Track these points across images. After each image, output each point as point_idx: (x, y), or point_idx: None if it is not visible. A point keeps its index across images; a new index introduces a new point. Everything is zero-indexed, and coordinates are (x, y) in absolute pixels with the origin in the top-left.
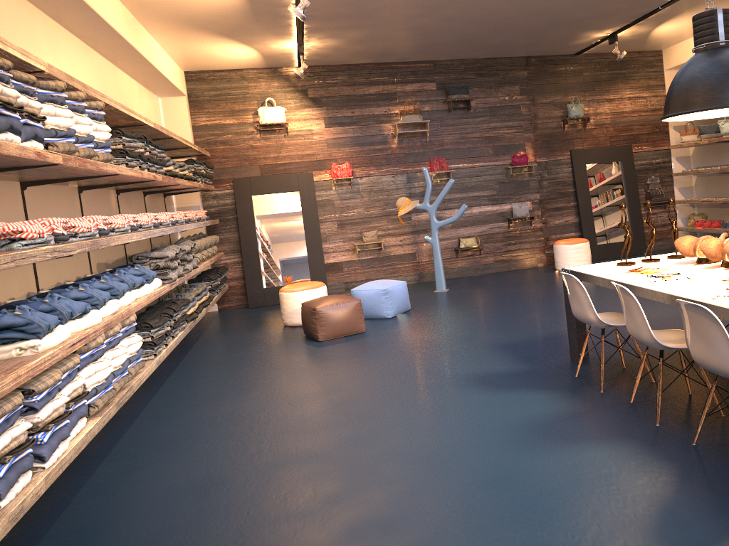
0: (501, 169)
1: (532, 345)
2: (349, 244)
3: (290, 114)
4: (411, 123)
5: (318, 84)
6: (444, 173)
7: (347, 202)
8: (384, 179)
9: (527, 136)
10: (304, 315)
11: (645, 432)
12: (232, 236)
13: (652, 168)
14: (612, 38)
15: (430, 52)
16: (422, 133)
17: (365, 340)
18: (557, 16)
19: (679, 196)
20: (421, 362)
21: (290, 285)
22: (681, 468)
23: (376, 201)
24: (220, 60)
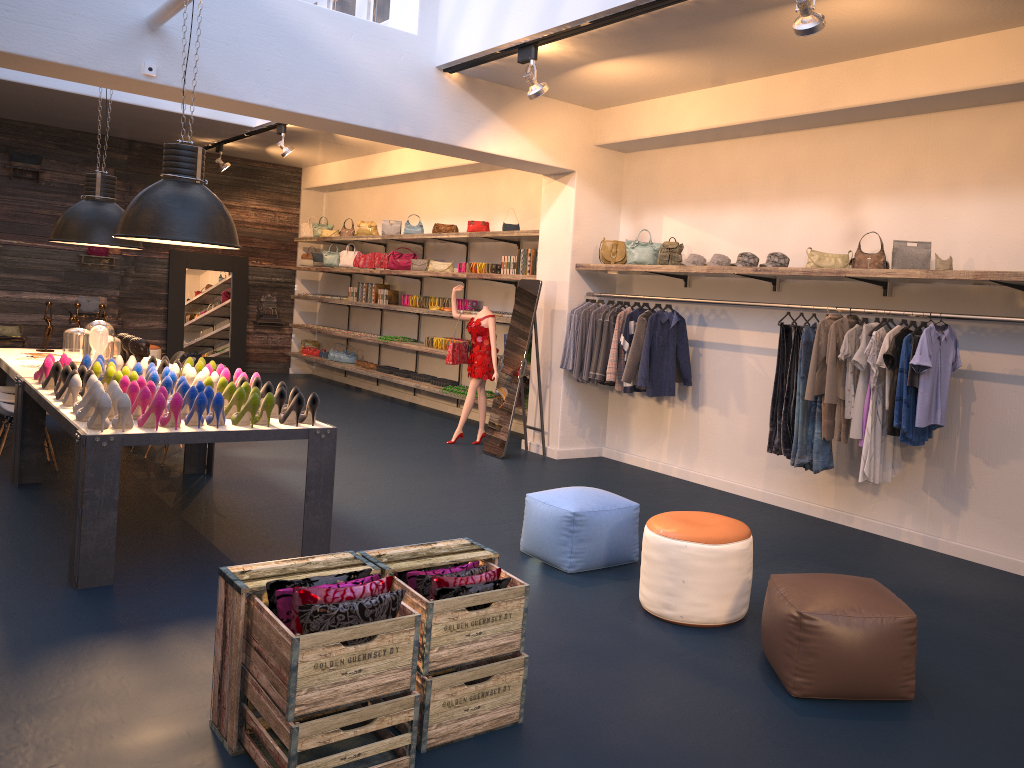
0: (73, 255)
1: None
2: None
3: None
4: None
5: None
6: None
7: None
8: None
9: None
10: None
11: None
12: None
13: (271, 286)
14: (218, 147)
15: None
16: None
17: None
18: (131, 116)
19: (299, 320)
20: None
21: None
22: None
23: None
24: None
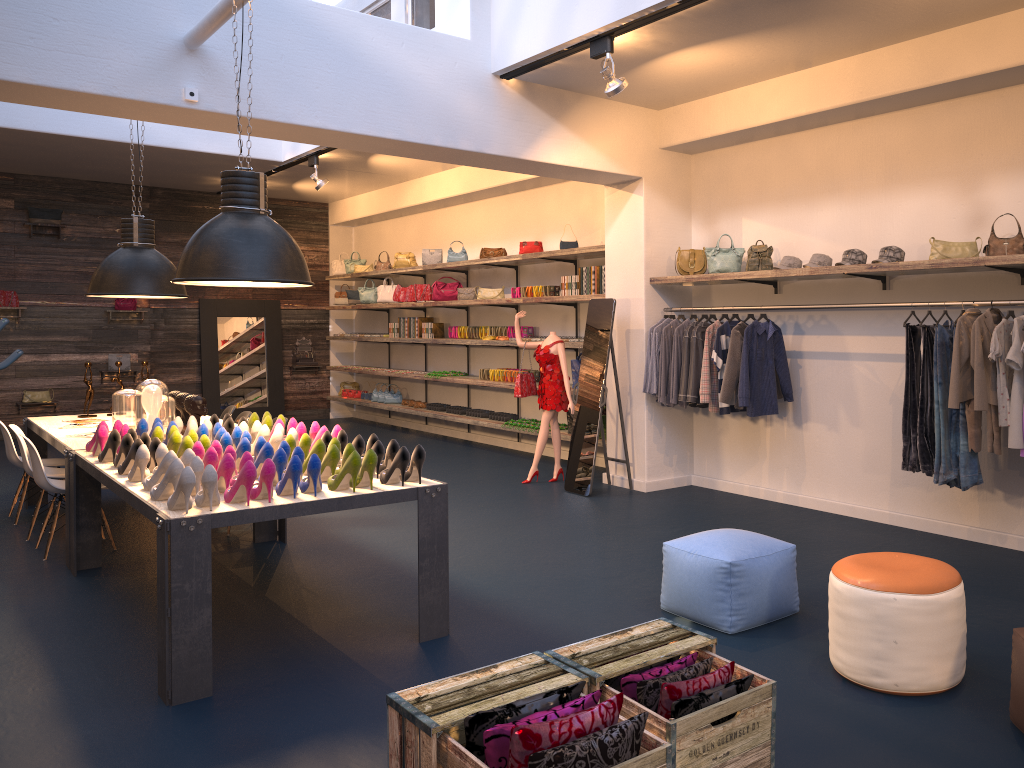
0: (100, 312)
1: (4, 496)
2: None
3: None
4: None
5: None
6: (13, 309)
7: None
8: None
9: None
10: None
11: (8, 544)
12: None
13: (305, 328)
14: None
15: (4, 166)
16: None
17: None
18: (153, 160)
19: (336, 362)
20: None
21: None
22: (1, 559)
23: None
24: None
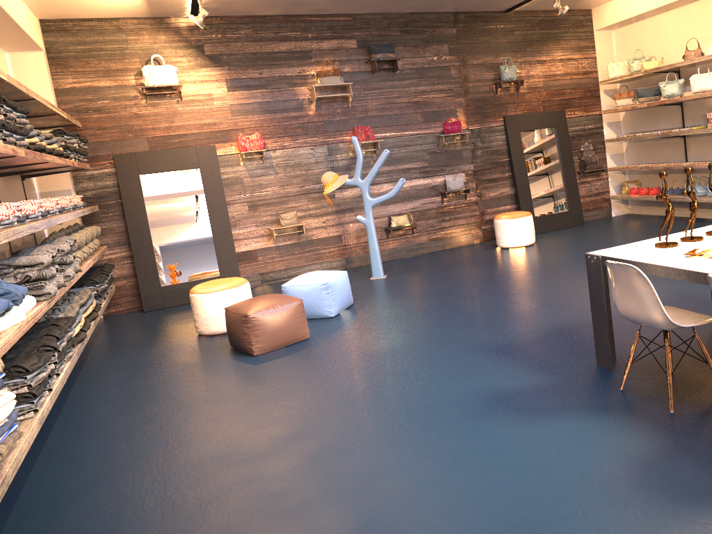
0: (432, 138)
1: (533, 345)
2: (263, 228)
3: (184, 75)
4: (330, 86)
5: (217, 39)
6: (370, 143)
7: (258, 180)
8: (302, 152)
9: (459, 101)
10: (231, 323)
11: None
12: (116, 225)
13: (585, 134)
14: None
15: (351, 3)
16: (343, 98)
17: (315, 350)
18: None
19: (611, 163)
20: (405, 379)
21: (204, 284)
22: None
23: (294, 177)
24: (89, 4)
